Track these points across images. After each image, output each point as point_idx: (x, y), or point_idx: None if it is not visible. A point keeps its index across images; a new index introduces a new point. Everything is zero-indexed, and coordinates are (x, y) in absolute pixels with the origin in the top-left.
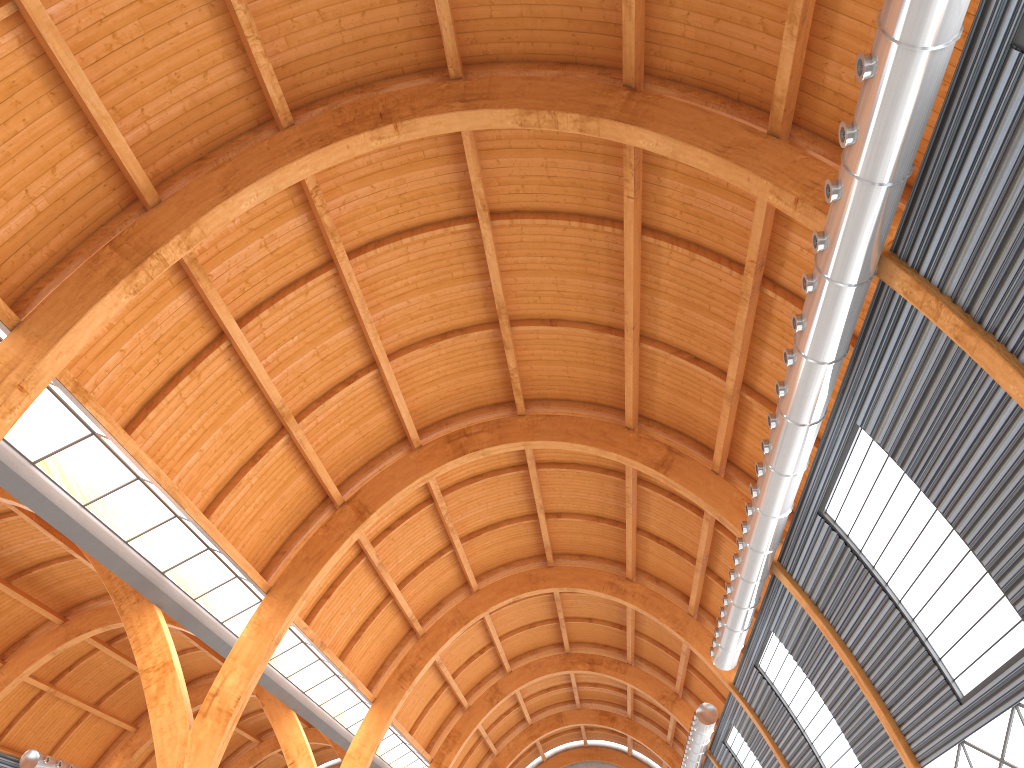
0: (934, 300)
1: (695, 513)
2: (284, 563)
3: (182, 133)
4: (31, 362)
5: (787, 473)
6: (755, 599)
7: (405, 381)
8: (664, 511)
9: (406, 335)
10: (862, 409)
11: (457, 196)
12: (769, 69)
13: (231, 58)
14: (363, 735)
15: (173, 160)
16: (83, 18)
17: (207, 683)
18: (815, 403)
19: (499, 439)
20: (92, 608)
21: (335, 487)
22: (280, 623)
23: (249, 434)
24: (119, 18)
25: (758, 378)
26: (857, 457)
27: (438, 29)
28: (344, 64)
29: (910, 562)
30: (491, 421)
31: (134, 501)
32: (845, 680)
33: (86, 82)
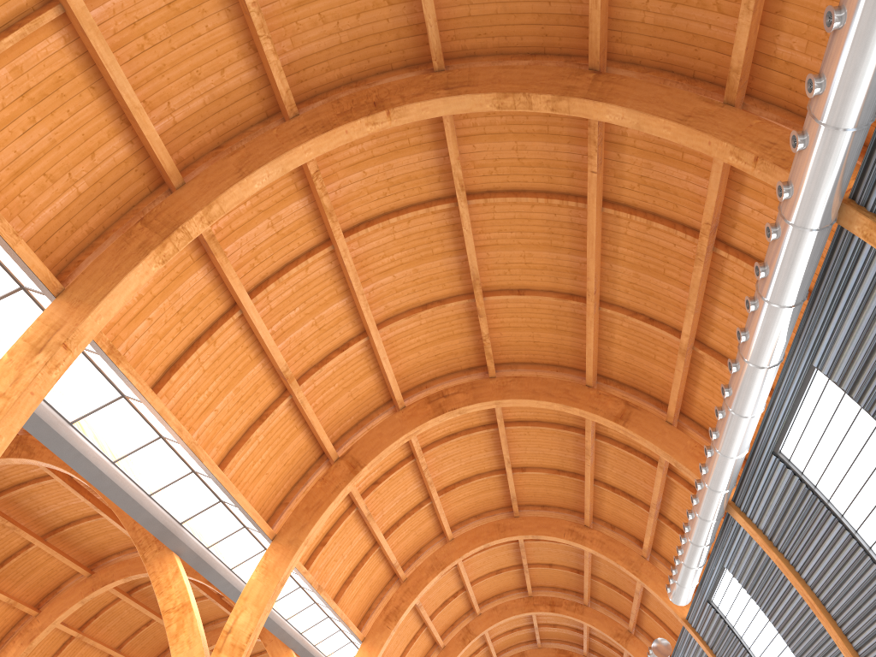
0: None
1: (649, 462)
2: (286, 513)
3: (202, 124)
4: (74, 323)
5: (747, 415)
6: (711, 537)
7: (390, 348)
8: (619, 462)
9: (392, 306)
10: (819, 351)
11: (437, 179)
12: (723, 46)
13: (244, 57)
14: None
15: (194, 148)
16: (119, 21)
17: (213, 629)
18: (776, 346)
19: (473, 399)
20: (115, 562)
21: (331, 444)
22: (285, 566)
23: (257, 396)
24: (150, 21)
25: (710, 334)
26: (812, 397)
27: (423, 28)
28: (341, 62)
29: (867, 493)
30: (466, 383)
31: (157, 458)
32: (800, 610)
33: (122, 75)
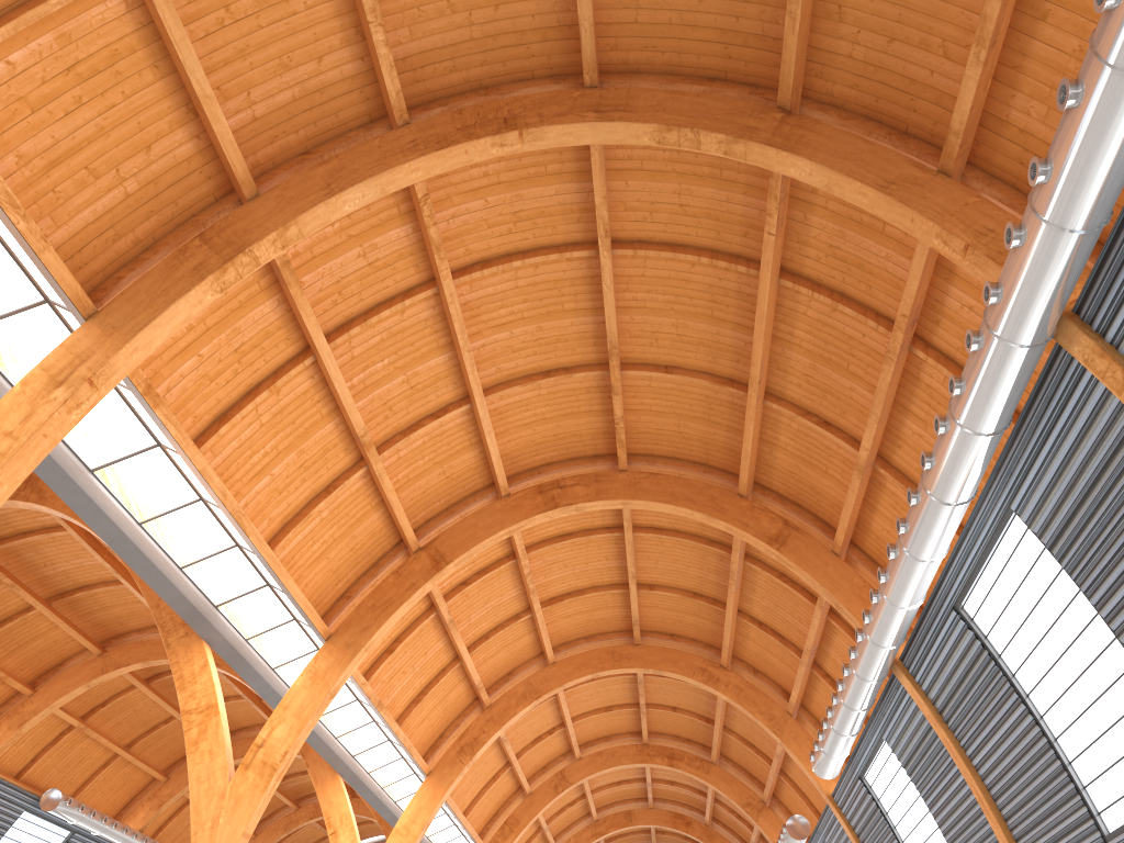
0: (1120, 370)
1: (807, 598)
2: (348, 609)
3: (288, 123)
4: (104, 355)
5: (924, 558)
6: (869, 700)
7: (499, 420)
8: (771, 593)
9: (505, 369)
10: (1019, 492)
11: (577, 219)
12: (946, 99)
13: (349, 45)
14: (414, 810)
15: (275, 152)
16: None
17: (247, 737)
18: (966, 480)
19: (596, 494)
20: (133, 641)
21: (411, 530)
22: (338, 674)
23: (325, 462)
24: None
25: (896, 450)
26: (1007, 547)
27: (576, 31)
28: (470, 62)
29: (1059, 673)
30: (588, 474)
31: (194, 524)
32: (966, 803)
33: (193, 56)
